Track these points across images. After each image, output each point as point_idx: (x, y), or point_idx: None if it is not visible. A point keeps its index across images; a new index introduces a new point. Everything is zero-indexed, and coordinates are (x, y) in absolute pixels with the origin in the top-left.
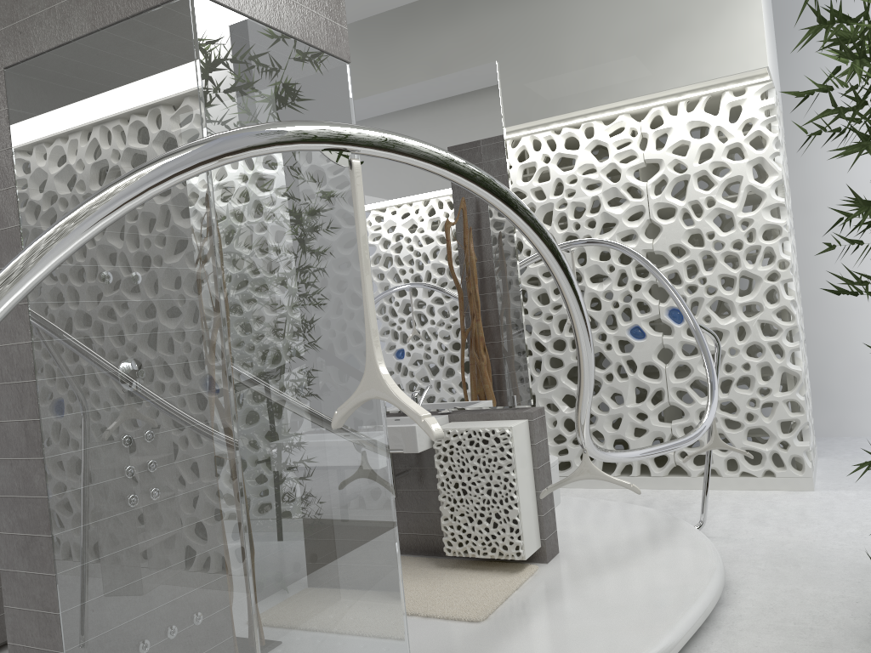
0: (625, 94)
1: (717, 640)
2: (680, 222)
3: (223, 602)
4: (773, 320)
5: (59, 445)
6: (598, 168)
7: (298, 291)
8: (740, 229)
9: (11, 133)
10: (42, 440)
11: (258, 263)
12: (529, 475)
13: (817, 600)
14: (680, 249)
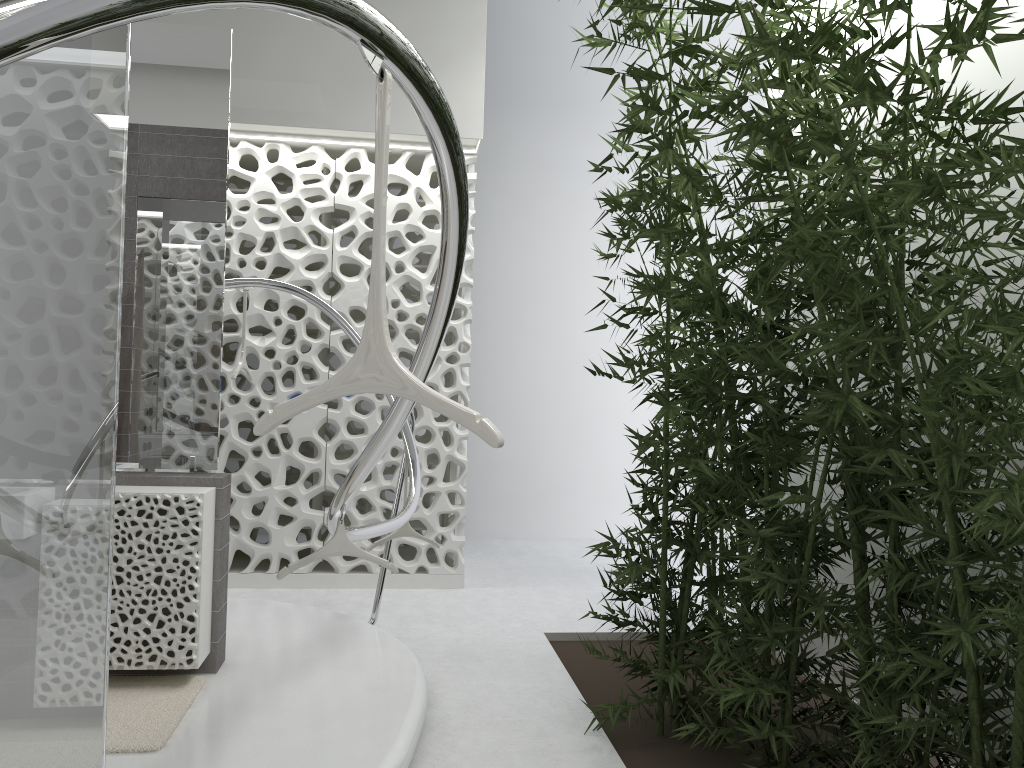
0: (331, 123)
1: (436, 742)
2: (365, 283)
3: None
4: None
5: None
6: (279, 200)
7: (58, 246)
8: (426, 302)
9: None
10: None
11: (25, 187)
12: (210, 559)
13: (514, 693)
14: None
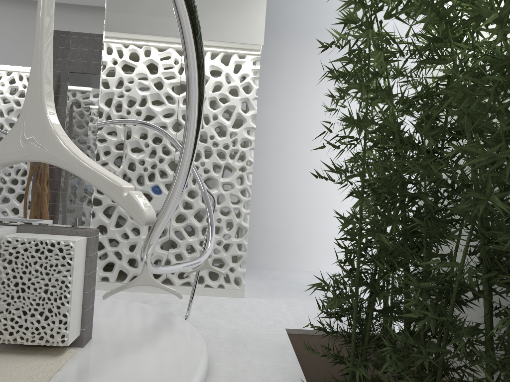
0: (178, 34)
1: None
2: None
3: None
4: (238, 195)
5: None
6: (149, 78)
7: None
8: (229, 137)
9: None
10: None
11: None
12: (81, 279)
13: (262, 368)
14: None
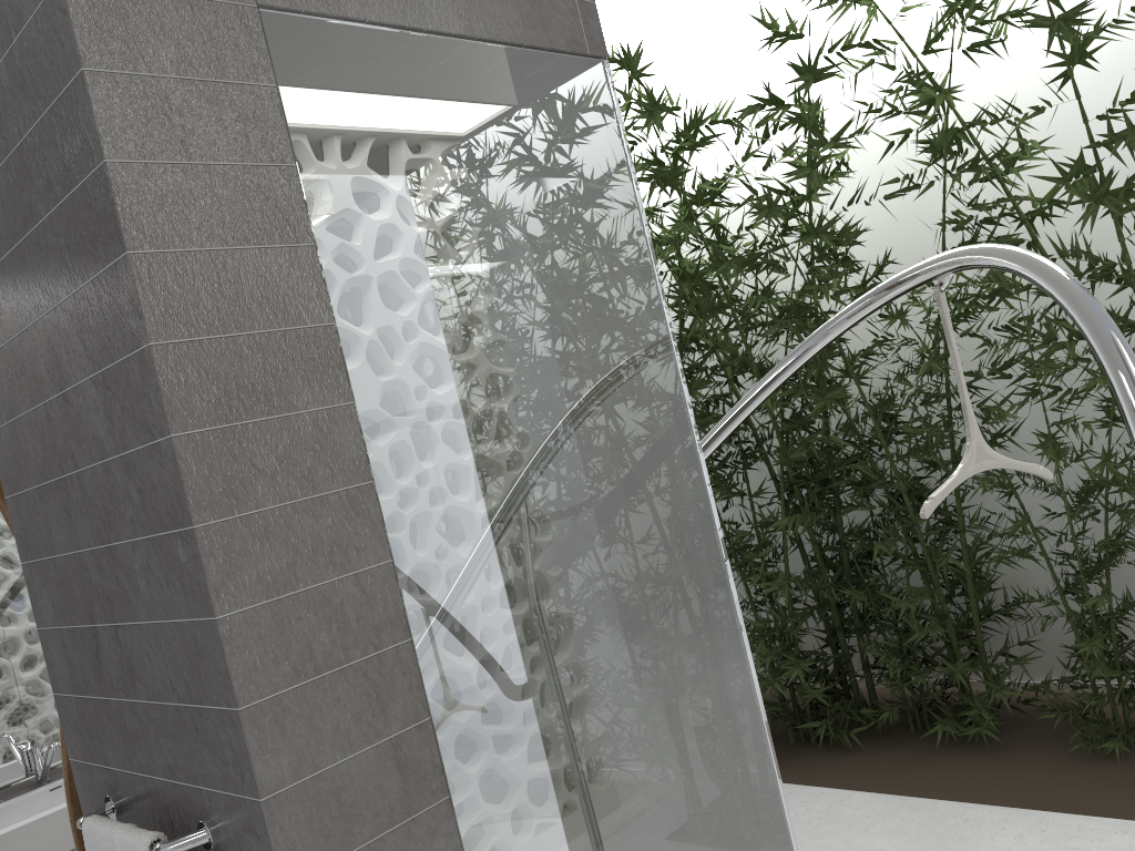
0: None
1: None
2: None
3: (760, 833)
4: None
5: (484, 749)
6: None
7: None
8: None
9: (292, 137)
10: (444, 759)
11: None
12: None
13: None
14: None
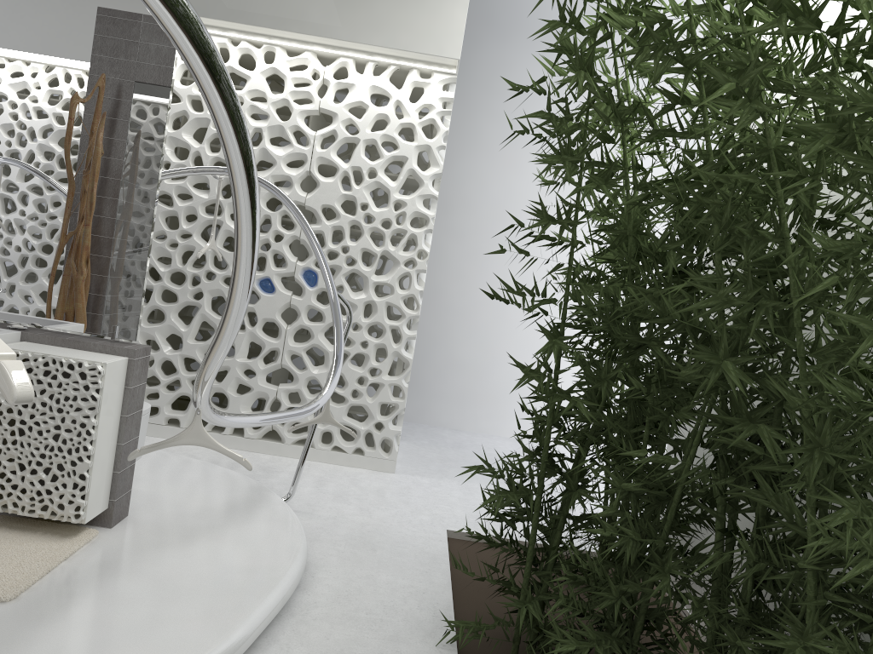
0: (319, 31)
1: (289, 631)
2: (339, 184)
3: None
4: (400, 306)
5: None
6: (269, 99)
7: None
8: (393, 209)
9: None
10: None
11: None
12: (114, 424)
13: (389, 589)
14: (327, 212)
